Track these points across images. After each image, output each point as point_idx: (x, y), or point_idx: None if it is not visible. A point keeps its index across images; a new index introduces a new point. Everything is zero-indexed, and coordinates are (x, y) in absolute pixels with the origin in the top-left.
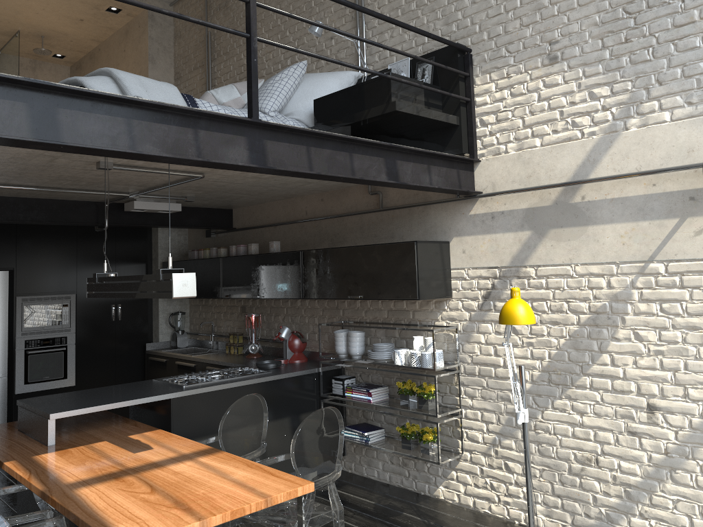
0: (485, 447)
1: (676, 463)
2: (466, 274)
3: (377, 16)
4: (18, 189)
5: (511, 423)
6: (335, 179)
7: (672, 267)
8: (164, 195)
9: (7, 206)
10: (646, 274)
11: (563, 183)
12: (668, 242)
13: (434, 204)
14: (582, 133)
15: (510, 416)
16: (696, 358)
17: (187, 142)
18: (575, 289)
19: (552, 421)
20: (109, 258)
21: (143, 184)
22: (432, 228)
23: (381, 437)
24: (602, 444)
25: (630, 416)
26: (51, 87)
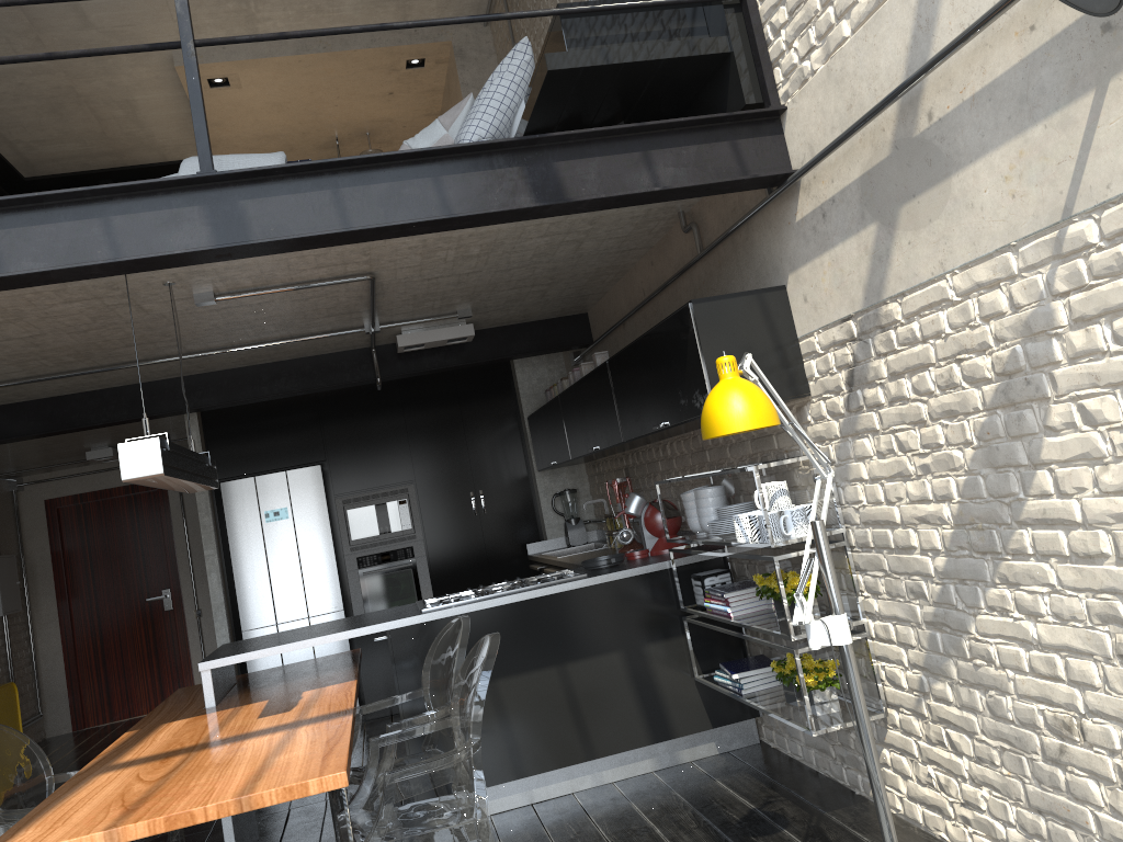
0: (913, 699)
1: None
2: (818, 344)
3: None
4: (207, 355)
5: (936, 646)
6: (409, 230)
7: (1109, 222)
8: (421, 318)
9: (245, 380)
10: (1069, 255)
11: (885, 98)
12: (1087, 160)
13: (748, 219)
14: None
15: (933, 631)
16: None
17: (93, 240)
18: (964, 330)
19: (993, 638)
20: (453, 424)
21: (345, 309)
22: (762, 268)
23: (774, 681)
24: (1083, 689)
25: (1116, 618)
26: None
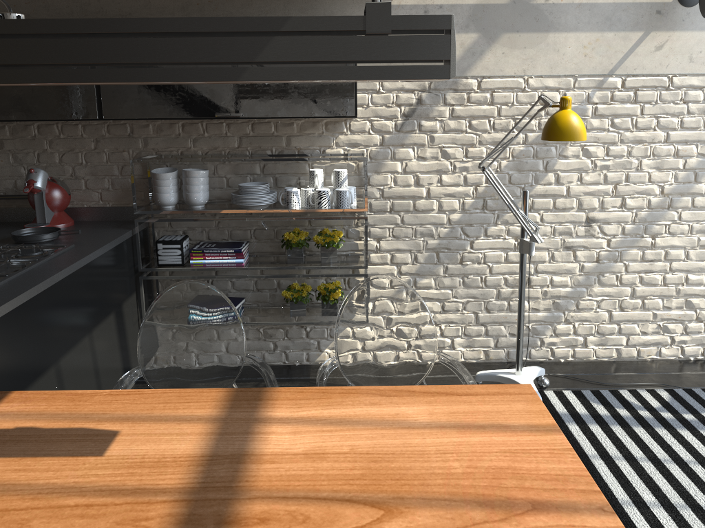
0: None
1: (606, 268)
2: (380, 86)
3: None
4: None
5: (432, 260)
6: None
7: (629, 83)
8: None
9: None
10: (602, 88)
11: None
12: (630, 56)
13: None
14: None
15: (431, 253)
16: (637, 170)
17: None
18: (525, 105)
19: (482, 250)
20: None
21: None
22: None
23: (242, 310)
24: (536, 264)
25: (568, 232)
26: None
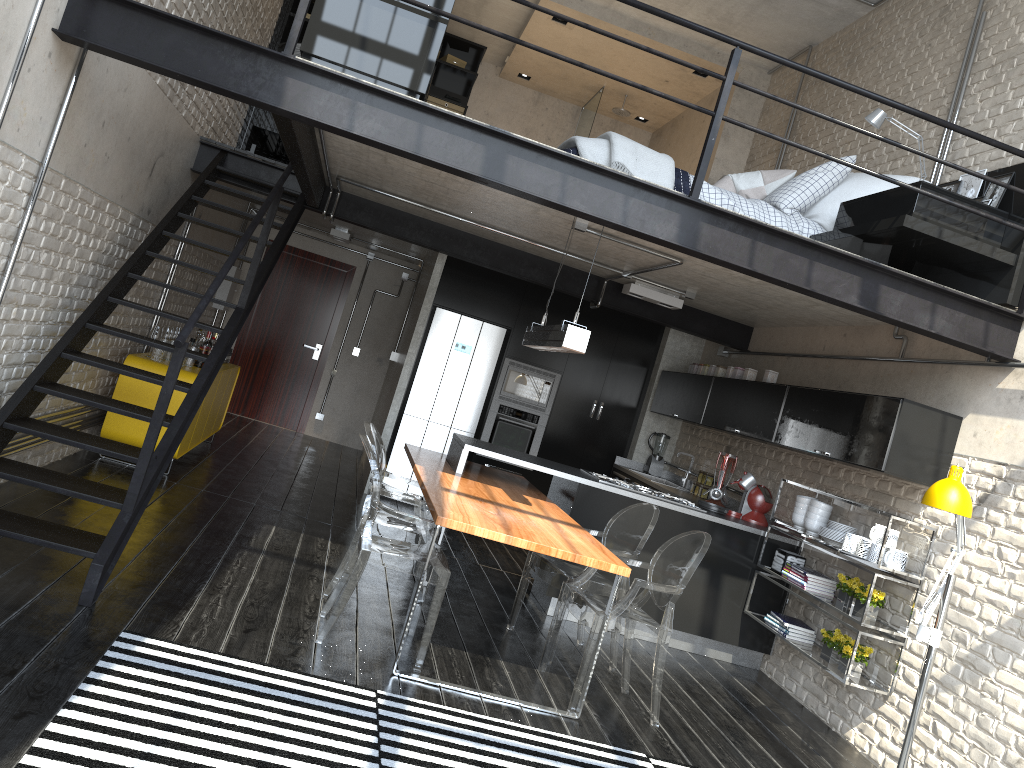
0: None
1: None
2: (968, 465)
3: (903, 110)
4: (517, 239)
5: (957, 673)
6: (781, 284)
7: None
8: (660, 284)
9: (512, 258)
10: None
11: None
12: None
13: (959, 364)
14: None
15: (958, 664)
16: None
17: (615, 206)
18: None
19: (1004, 686)
20: (607, 348)
21: (630, 261)
22: (948, 396)
23: (807, 640)
24: None
25: None
26: (506, 136)
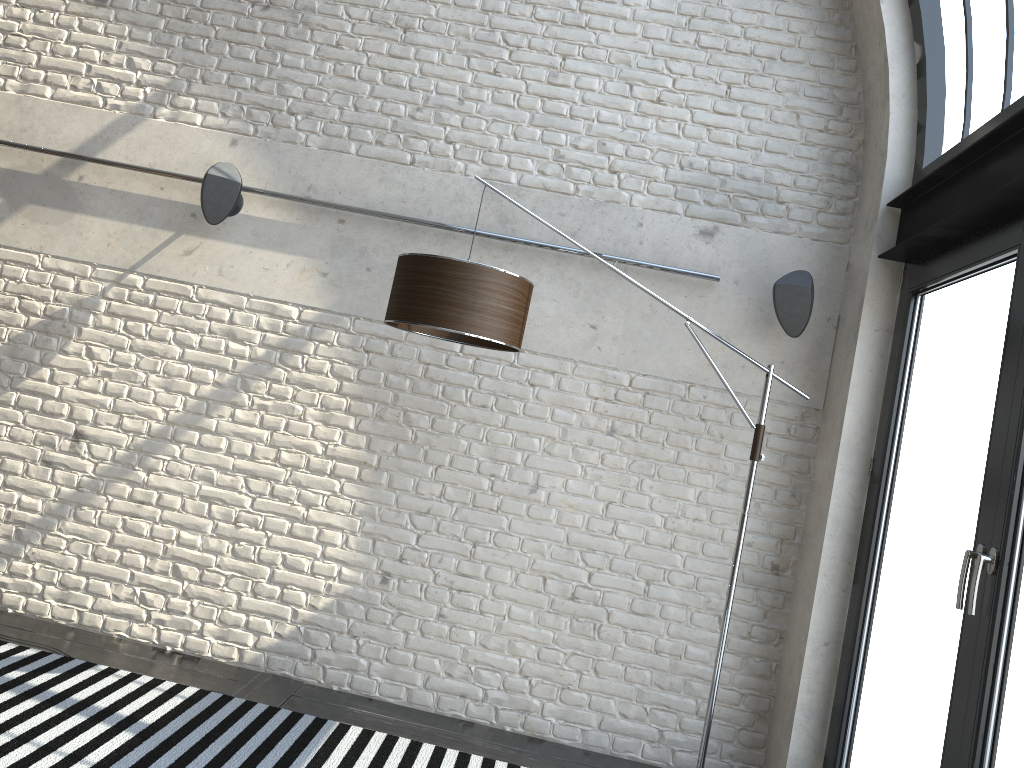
0: None
1: (85, 498)
2: None
3: None
4: None
5: None
6: None
7: (151, 284)
8: None
9: None
10: (122, 285)
11: (63, 153)
12: (156, 255)
13: None
14: (106, 102)
15: None
16: (143, 386)
17: None
18: (36, 285)
19: None
20: None
21: None
22: None
23: None
24: (7, 474)
25: (52, 444)
26: None
